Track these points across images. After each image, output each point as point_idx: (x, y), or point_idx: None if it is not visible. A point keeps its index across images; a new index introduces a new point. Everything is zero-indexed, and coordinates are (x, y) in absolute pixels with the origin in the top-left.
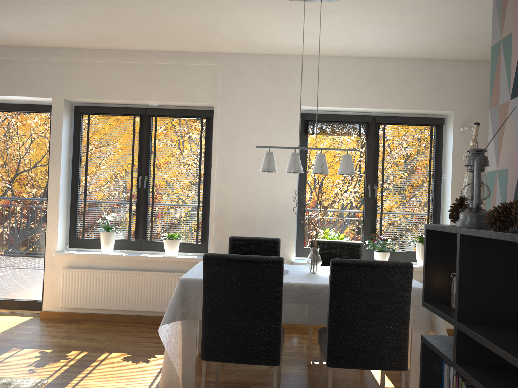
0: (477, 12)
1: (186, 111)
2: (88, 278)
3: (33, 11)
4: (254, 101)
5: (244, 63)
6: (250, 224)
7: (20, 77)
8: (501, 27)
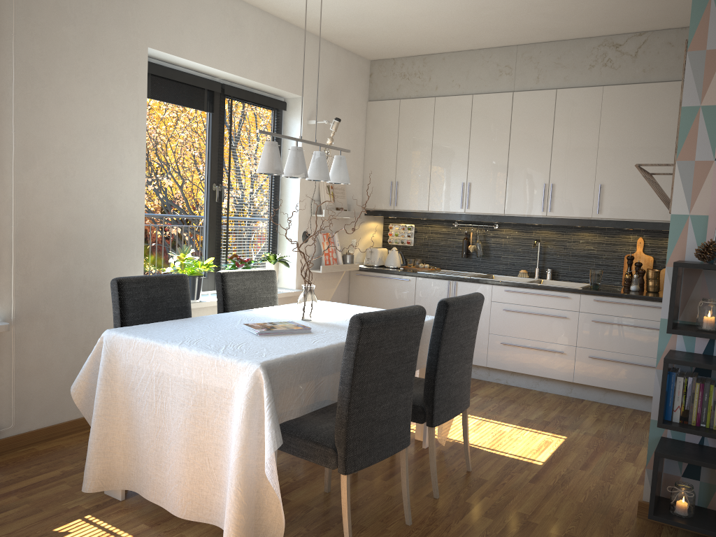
0: (409, 0)
1: None
2: None
3: None
4: (77, 19)
5: None
6: (75, 251)
7: None
8: (701, 94)
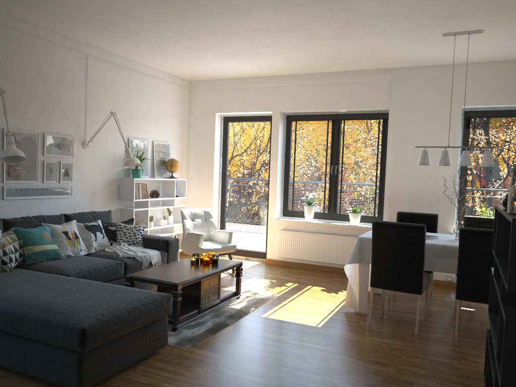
0: None
1: (367, 115)
2: (296, 238)
3: (264, 59)
4: (422, 105)
5: (414, 75)
6: (416, 202)
7: (252, 98)
8: None
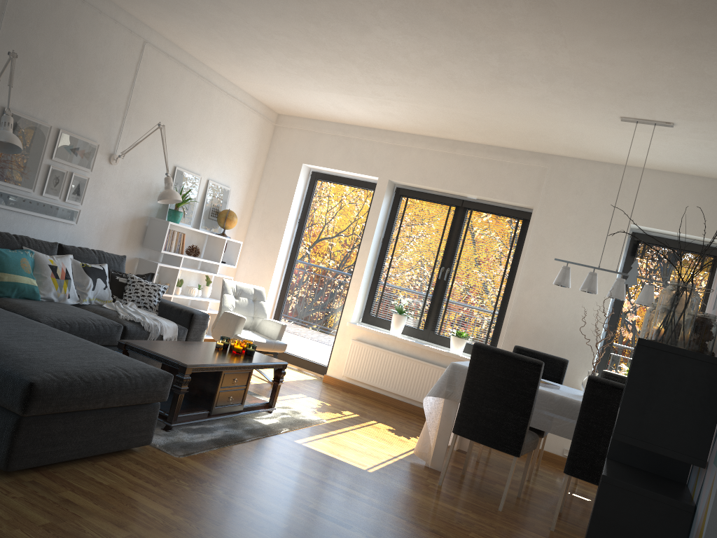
0: None
1: (503, 209)
2: (372, 355)
3: (381, 103)
4: (578, 211)
5: (575, 169)
6: (544, 340)
7: (355, 155)
8: None
